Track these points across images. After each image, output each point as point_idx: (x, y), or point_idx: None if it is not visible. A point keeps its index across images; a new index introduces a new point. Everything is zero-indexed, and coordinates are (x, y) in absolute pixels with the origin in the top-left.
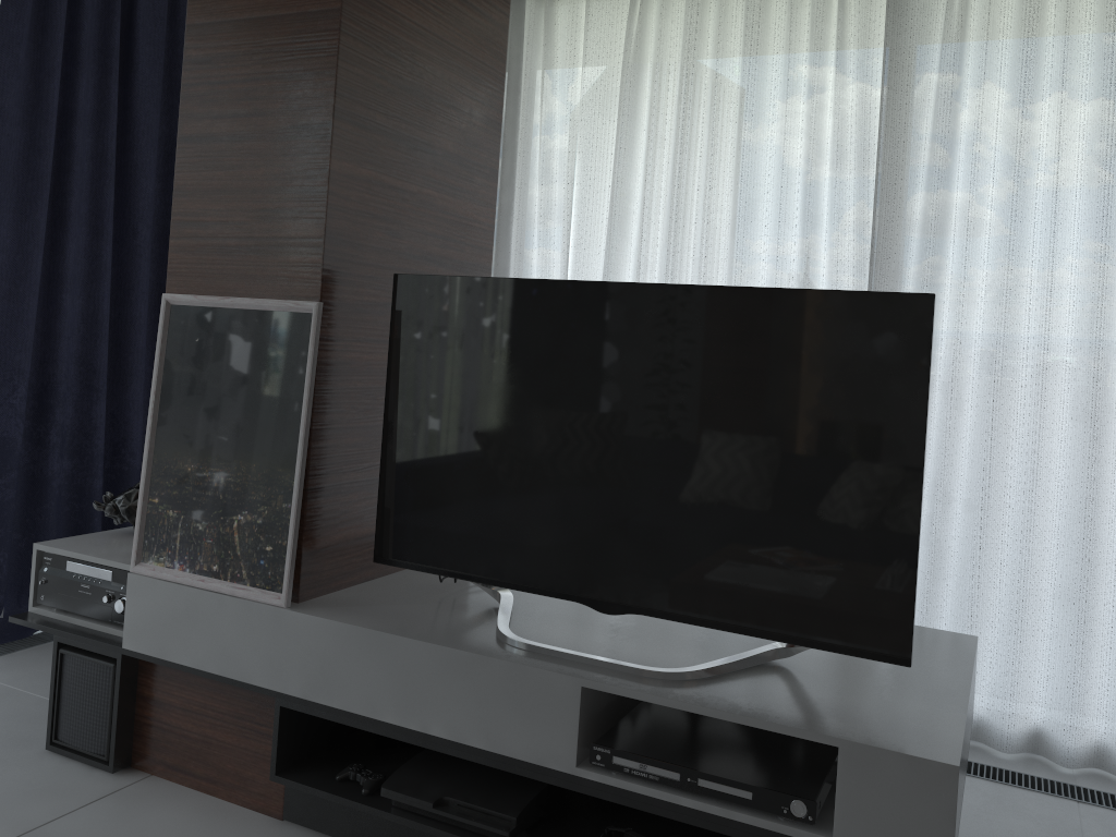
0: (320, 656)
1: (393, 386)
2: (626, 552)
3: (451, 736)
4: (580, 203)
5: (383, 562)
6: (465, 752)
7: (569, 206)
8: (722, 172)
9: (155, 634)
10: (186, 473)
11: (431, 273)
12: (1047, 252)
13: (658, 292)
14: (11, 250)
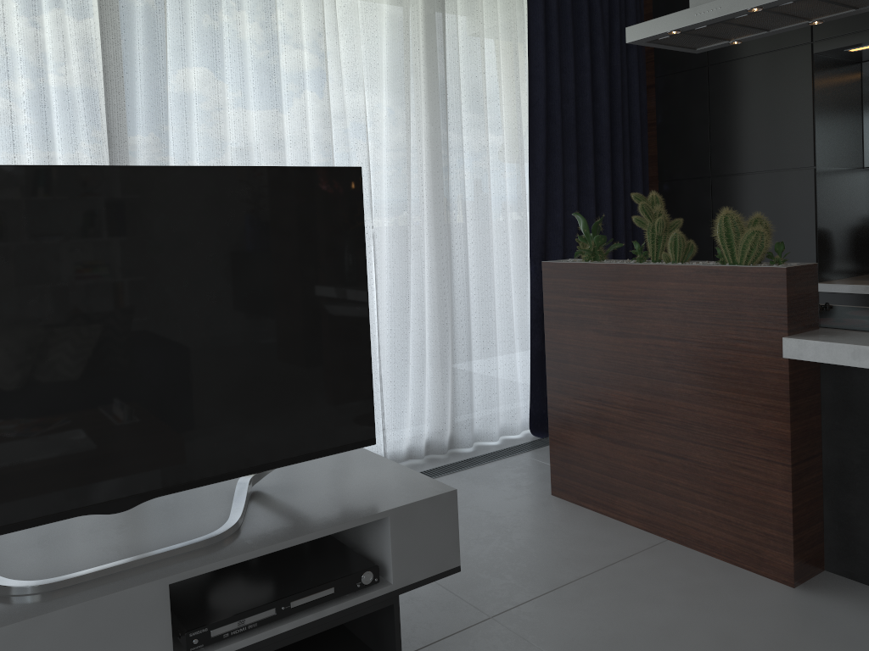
0: None
1: None
2: (131, 443)
3: None
4: None
5: None
6: None
7: None
8: None
9: None
10: None
11: None
12: (243, 137)
13: (131, 175)
14: None
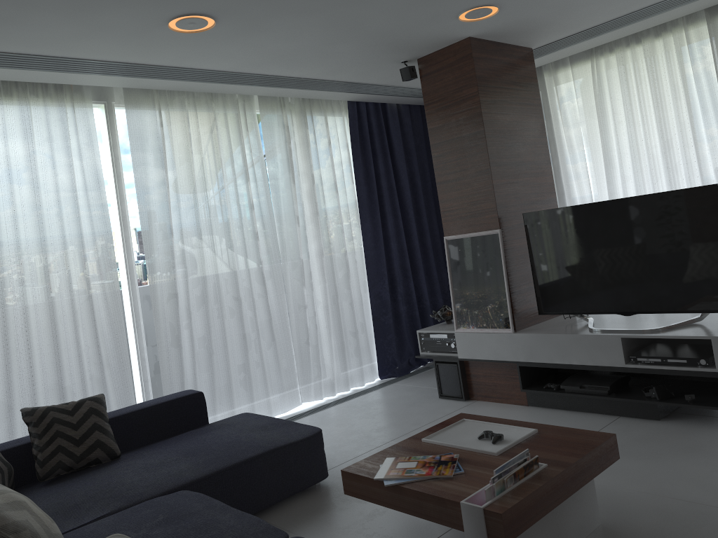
0: (528, 346)
1: (531, 252)
2: (629, 293)
3: (580, 363)
4: (589, 157)
5: (542, 314)
6: (586, 367)
7: (584, 160)
8: (651, 130)
9: (468, 351)
10: (466, 295)
11: (533, 208)
12: None
13: (619, 201)
14: (371, 231)
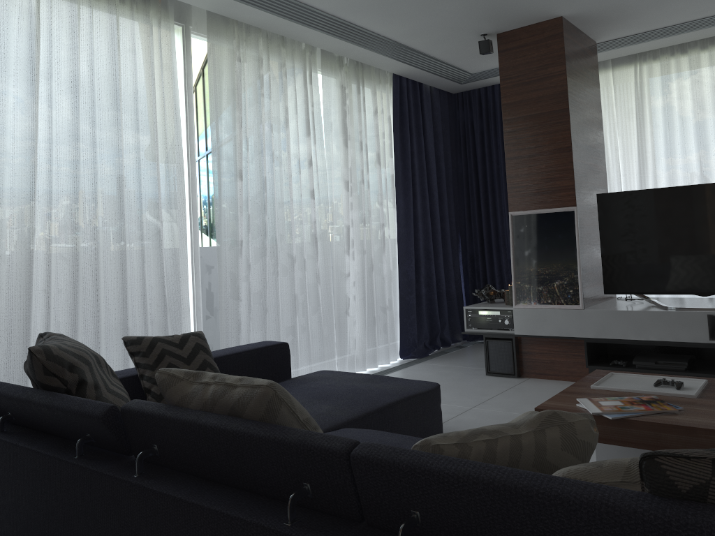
0: (600, 322)
1: (602, 232)
2: (708, 274)
3: (658, 339)
4: (622, 157)
5: (608, 293)
6: (665, 343)
7: (617, 159)
8: (688, 135)
9: (528, 327)
10: (530, 271)
11: (595, 192)
12: None
13: (706, 186)
14: (403, 208)
